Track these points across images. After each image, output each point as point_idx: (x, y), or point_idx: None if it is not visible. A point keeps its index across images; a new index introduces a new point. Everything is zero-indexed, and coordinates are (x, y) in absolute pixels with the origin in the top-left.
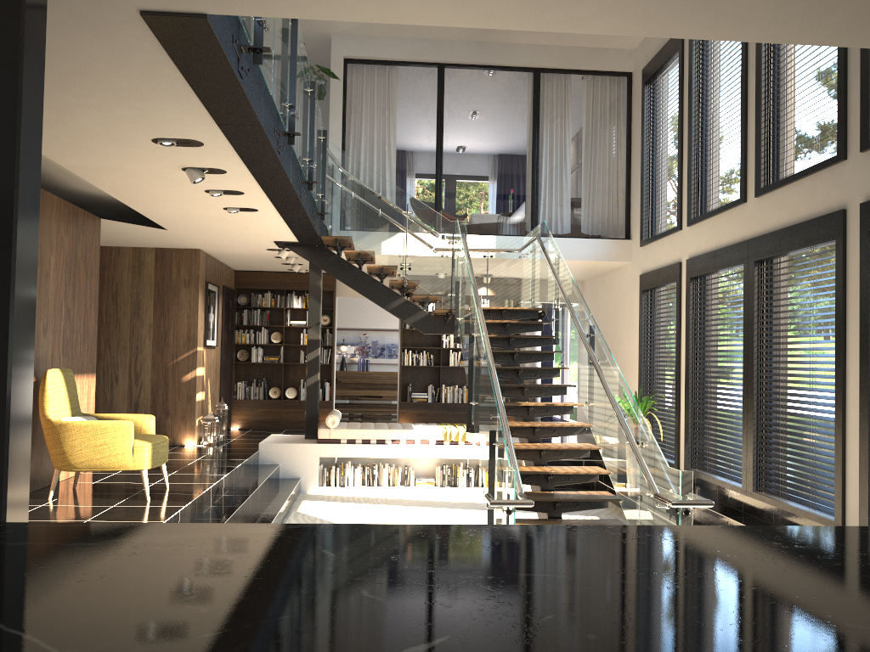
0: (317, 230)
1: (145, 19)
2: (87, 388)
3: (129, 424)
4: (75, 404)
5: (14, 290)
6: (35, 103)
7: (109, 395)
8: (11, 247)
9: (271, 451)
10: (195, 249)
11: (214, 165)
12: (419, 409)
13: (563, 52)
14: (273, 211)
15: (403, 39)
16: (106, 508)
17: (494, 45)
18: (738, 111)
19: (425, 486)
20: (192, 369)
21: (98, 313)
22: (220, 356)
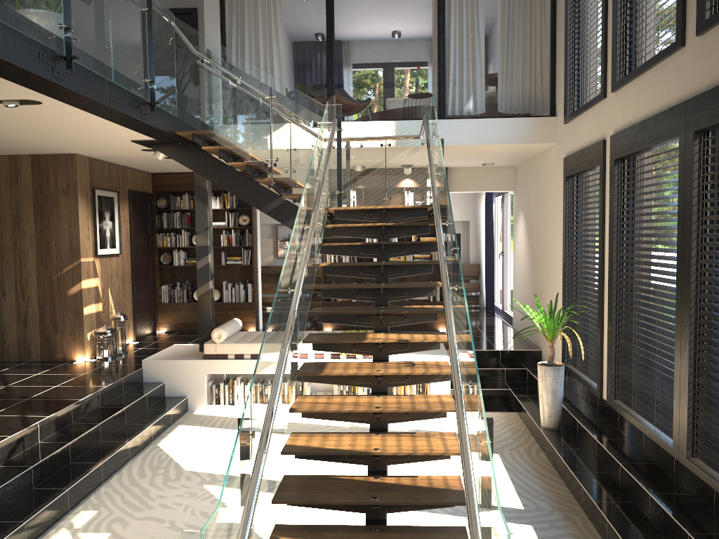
0: (158, 124)
1: None
2: None
3: None
4: None
5: None
6: None
7: None
8: None
9: (155, 368)
10: (71, 153)
11: None
12: None
13: None
14: (62, 102)
15: None
16: None
17: None
18: None
19: None
20: (77, 282)
21: None
22: (130, 263)
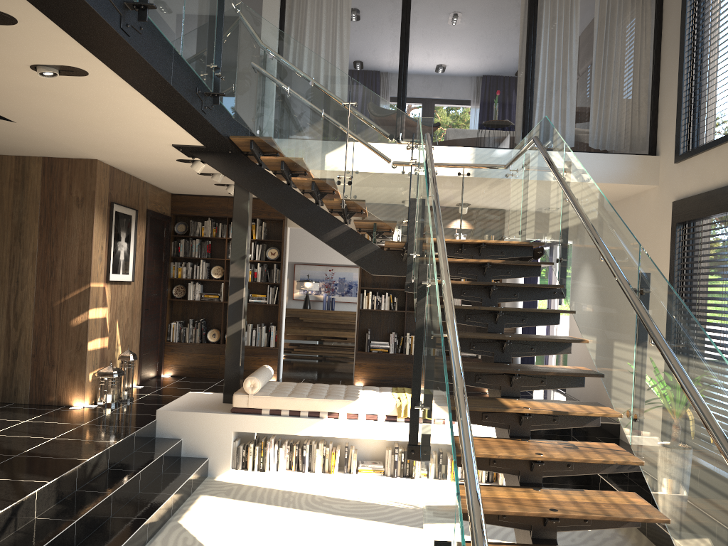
0: (216, 123)
1: None
2: None
3: None
4: None
5: None
6: None
7: None
8: None
9: (171, 421)
10: (91, 159)
11: None
12: (378, 361)
13: None
14: (114, 75)
15: None
16: None
17: None
18: None
19: (370, 474)
20: (83, 311)
21: None
22: (142, 293)
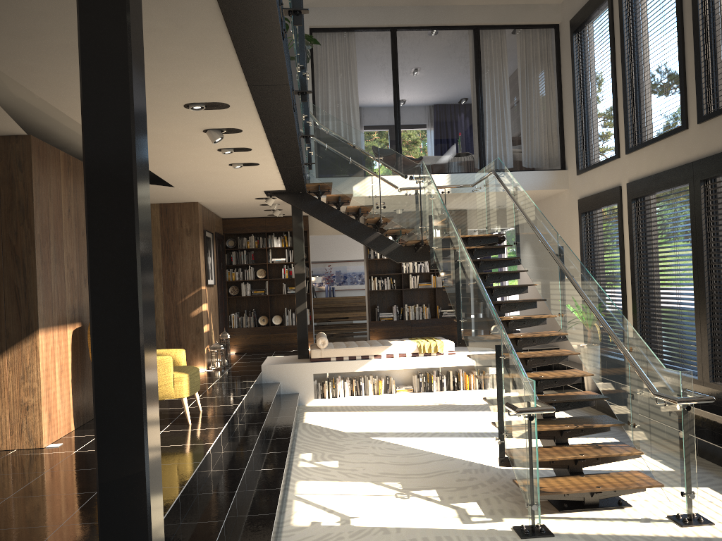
0: (304, 179)
1: None
2: None
3: (168, 358)
4: None
5: (139, 249)
6: (139, 67)
7: None
8: (133, 207)
9: (272, 371)
10: (194, 202)
11: (233, 126)
12: (386, 327)
13: (499, 10)
14: (272, 164)
15: (359, 8)
16: None
17: (438, 8)
18: (670, 49)
19: (404, 392)
20: (198, 306)
21: None
22: (217, 293)
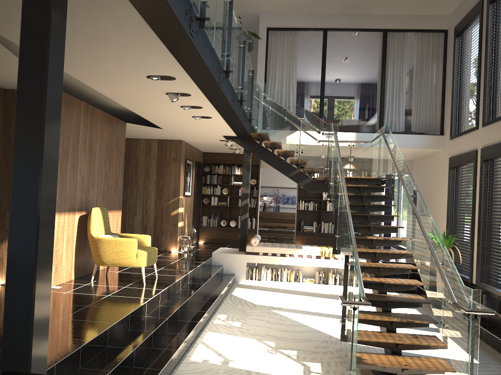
0: (247, 129)
1: (131, 1)
2: (116, 218)
3: (135, 240)
4: (107, 227)
5: (42, 166)
6: (58, 53)
7: (131, 221)
8: (41, 140)
9: (219, 257)
10: (180, 140)
11: (183, 91)
12: (307, 236)
13: (402, 18)
14: (220, 118)
15: (302, 14)
16: (120, 288)
17: (358, 16)
18: None
19: (308, 282)
20: (176, 208)
21: (126, 176)
22: (193, 201)
